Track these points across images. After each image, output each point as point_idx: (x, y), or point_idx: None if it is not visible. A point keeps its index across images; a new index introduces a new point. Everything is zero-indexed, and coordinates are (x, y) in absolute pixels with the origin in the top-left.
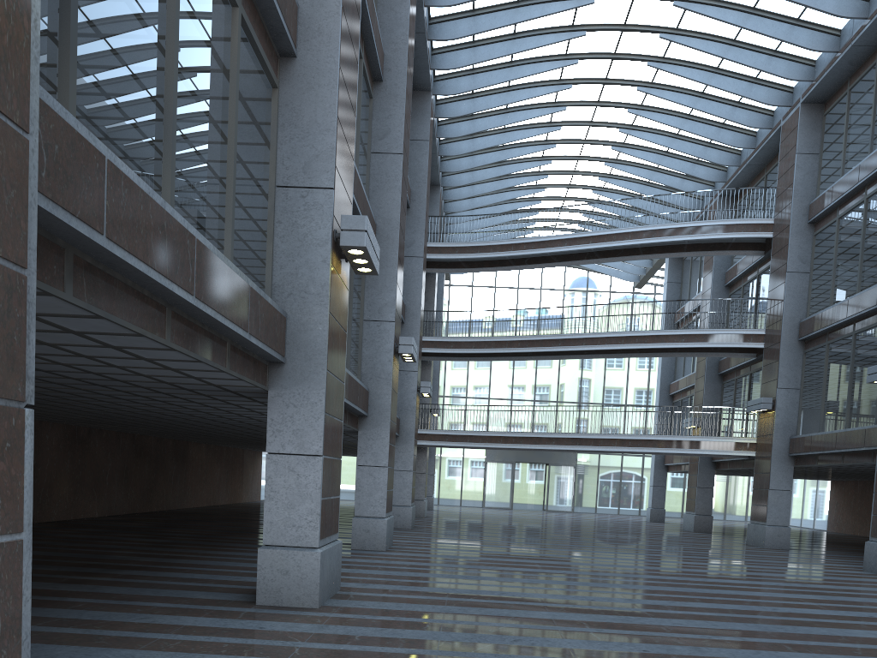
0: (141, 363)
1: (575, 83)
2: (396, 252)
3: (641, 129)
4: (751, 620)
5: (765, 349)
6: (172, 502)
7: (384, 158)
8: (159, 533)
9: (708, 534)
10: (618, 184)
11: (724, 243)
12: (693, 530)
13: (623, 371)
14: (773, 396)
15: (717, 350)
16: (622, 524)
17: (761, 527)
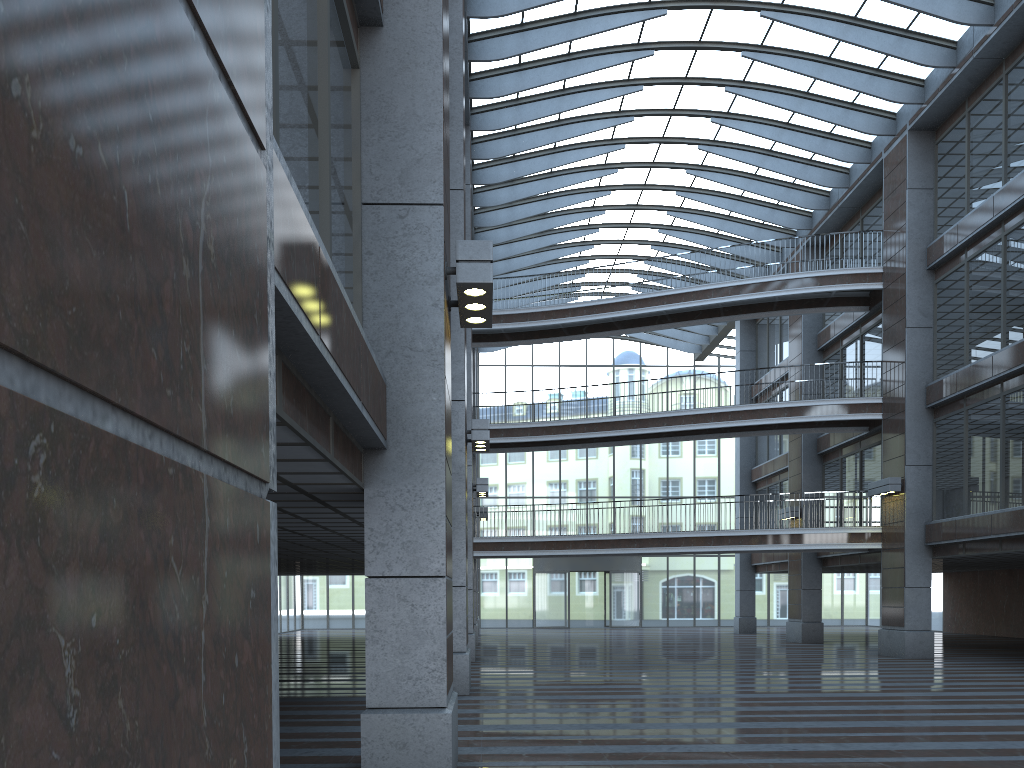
0: None
1: (637, 115)
2: None
3: (712, 170)
4: (1023, 765)
5: (884, 421)
6: None
7: None
8: None
9: (821, 644)
10: (682, 237)
11: (822, 299)
12: (801, 641)
13: (689, 457)
14: (901, 475)
15: (822, 425)
16: (712, 639)
17: (899, 633)
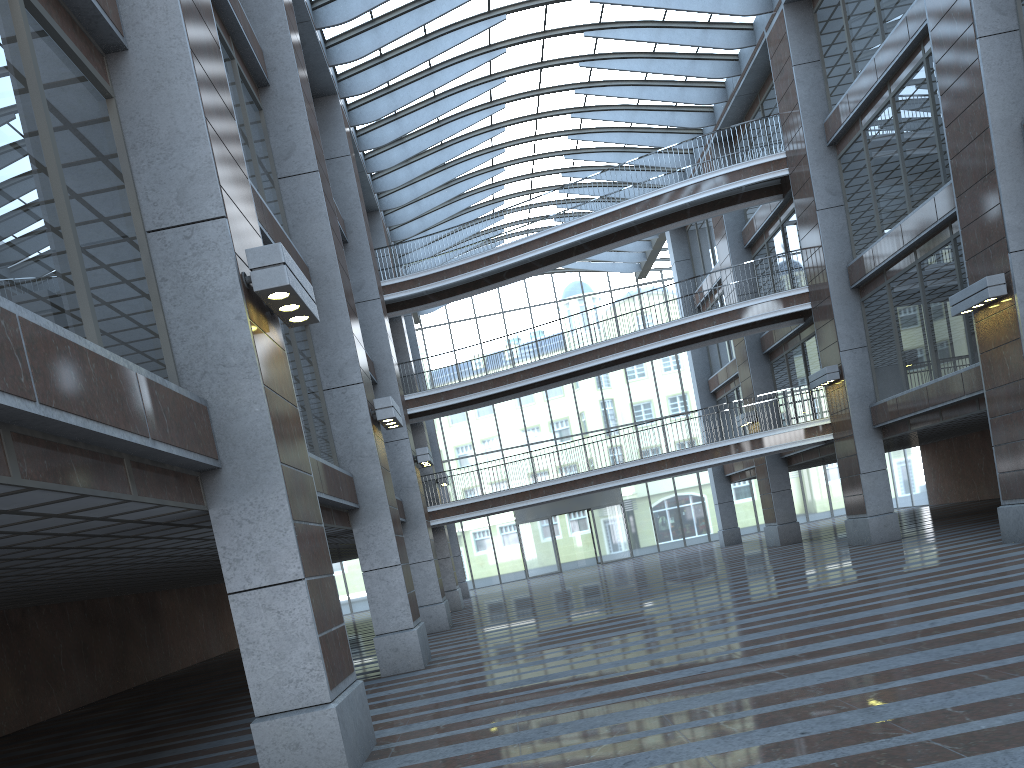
0: (7, 519)
1: (508, 45)
2: (342, 295)
3: (600, 85)
4: (914, 648)
5: (813, 310)
6: (154, 670)
7: (297, 181)
8: (139, 717)
9: (799, 544)
10: (590, 159)
11: (734, 196)
12: (780, 544)
13: (649, 379)
14: (838, 362)
15: (756, 325)
16: (695, 558)
17: (862, 520)
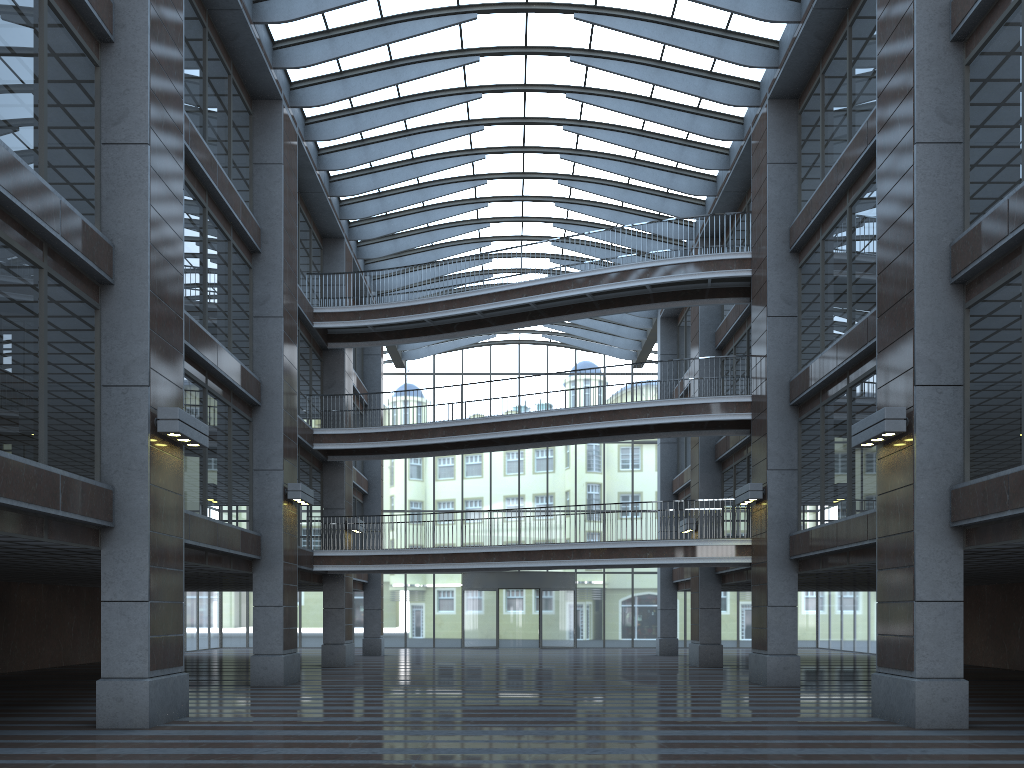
0: None
1: (485, 91)
2: (145, 285)
3: (587, 154)
4: None
5: (752, 421)
6: None
7: (122, 150)
8: None
9: (716, 668)
10: (579, 231)
11: (698, 290)
12: (698, 665)
13: (627, 469)
14: (764, 481)
15: (699, 428)
16: (614, 661)
17: (762, 657)
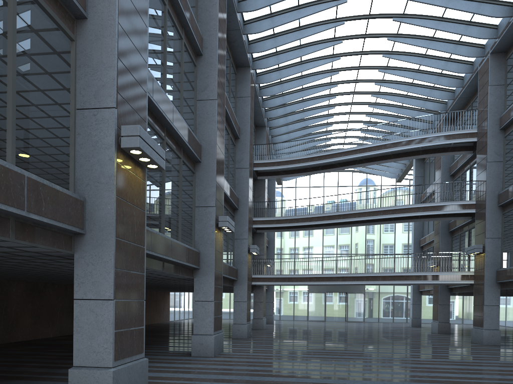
0: None
1: (342, 56)
2: (214, 162)
3: (388, 82)
4: None
5: (476, 213)
6: None
7: (205, 103)
8: None
9: (447, 335)
10: (378, 118)
11: (446, 148)
12: (437, 332)
13: (392, 233)
14: (483, 243)
15: (445, 216)
16: (391, 330)
17: (480, 330)
